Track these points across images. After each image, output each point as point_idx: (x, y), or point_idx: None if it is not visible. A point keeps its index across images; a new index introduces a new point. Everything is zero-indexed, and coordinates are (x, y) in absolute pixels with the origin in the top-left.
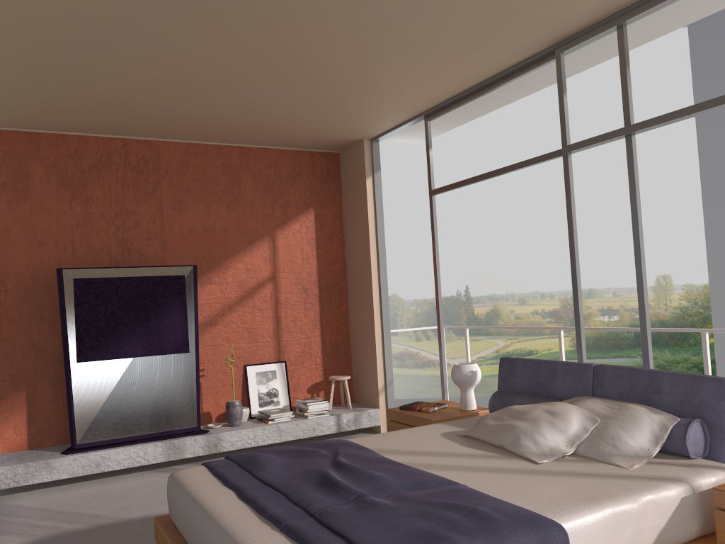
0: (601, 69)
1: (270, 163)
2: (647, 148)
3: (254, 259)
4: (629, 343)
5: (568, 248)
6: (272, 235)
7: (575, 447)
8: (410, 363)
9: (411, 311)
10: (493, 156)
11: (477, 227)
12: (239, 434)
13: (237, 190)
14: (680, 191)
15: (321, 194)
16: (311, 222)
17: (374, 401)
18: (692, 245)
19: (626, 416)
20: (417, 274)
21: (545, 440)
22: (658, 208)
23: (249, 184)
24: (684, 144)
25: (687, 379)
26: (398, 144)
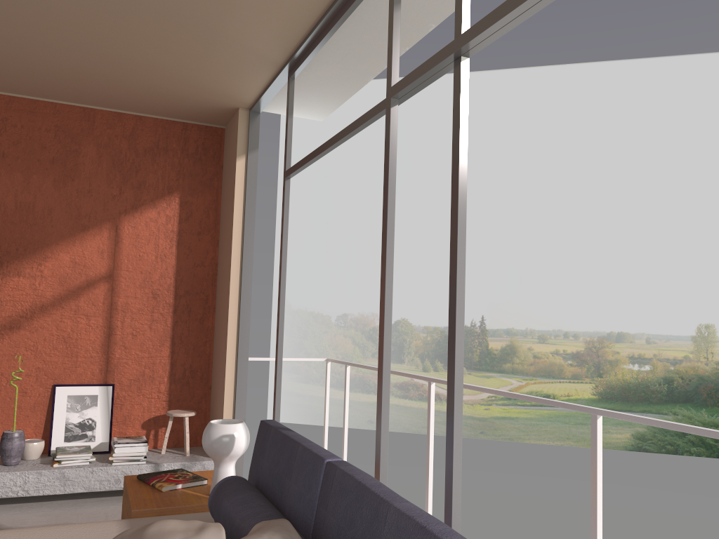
0: (650, 91)
1: (125, 132)
2: (697, 181)
3: (86, 250)
4: (660, 398)
5: (599, 285)
6: (116, 222)
7: None
8: (415, 394)
9: (421, 338)
10: (522, 179)
11: (499, 254)
12: (1, 478)
13: (73, 161)
14: None
15: (192, 177)
16: (173, 210)
17: None
18: None
19: None
20: (430, 299)
21: None
22: (705, 249)
23: (91, 155)
24: None
25: (414, 533)
26: (422, 160)
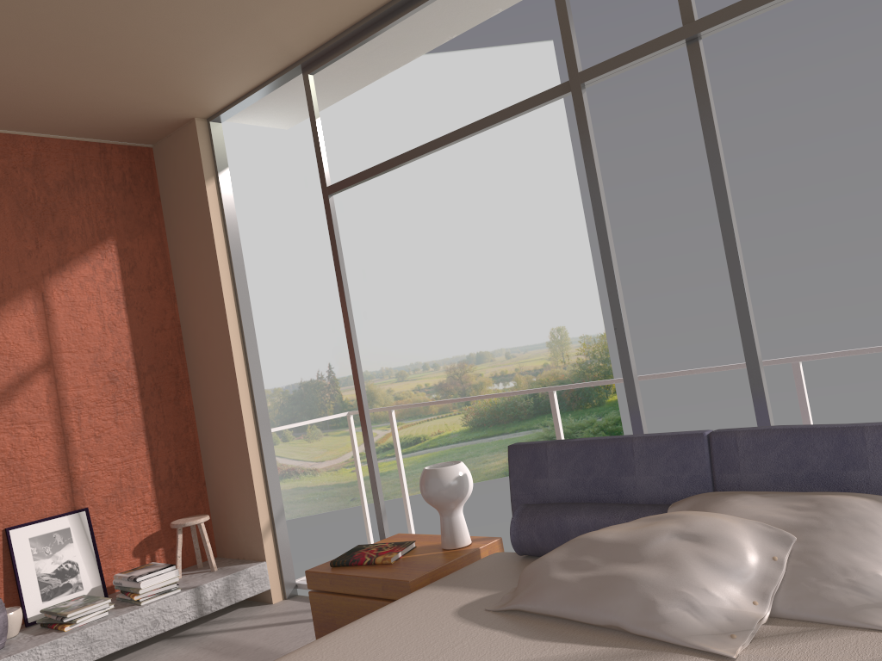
0: (465, 87)
1: (25, 161)
2: (525, 180)
3: (8, 333)
4: (529, 413)
5: (449, 305)
6: (41, 288)
7: (770, 602)
8: None
9: None
10: (346, 197)
11: (336, 288)
12: None
13: None
14: (565, 229)
15: (126, 215)
16: (112, 262)
17: (256, 550)
18: (584, 290)
19: (845, 521)
20: (262, 356)
21: (712, 600)
22: (544, 250)
23: None
24: (564, 175)
25: None
26: None
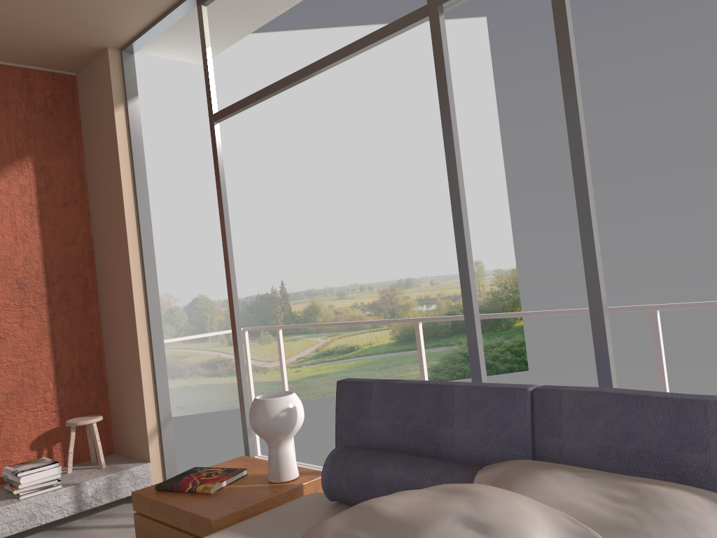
0: (408, 54)
1: None
2: None
3: None
4: (447, 332)
5: (385, 237)
6: None
7: None
8: (224, 370)
9: (222, 313)
10: (304, 142)
11: (291, 218)
12: None
13: None
14: (487, 178)
15: (45, 136)
16: (28, 178)
17: (143, 451)
18: (500, 231)
19: (670, 527)
20: None
21: None
22: (467, 195)
23: None
24: (489, 132)
25: None
26: (200, 128)
